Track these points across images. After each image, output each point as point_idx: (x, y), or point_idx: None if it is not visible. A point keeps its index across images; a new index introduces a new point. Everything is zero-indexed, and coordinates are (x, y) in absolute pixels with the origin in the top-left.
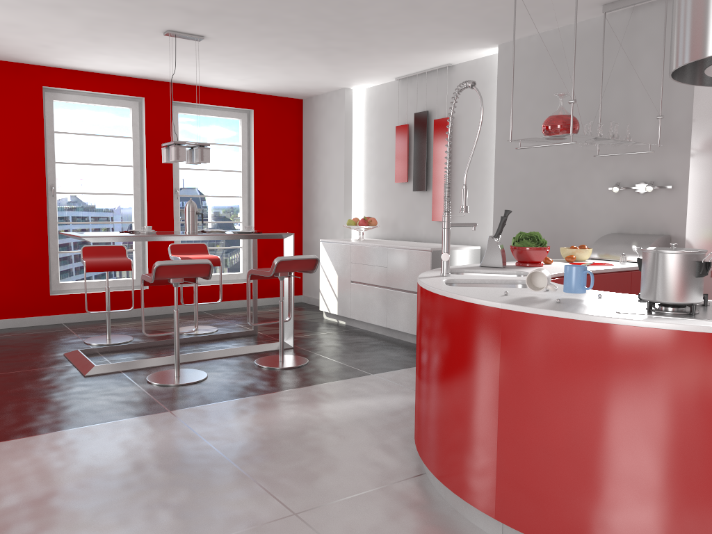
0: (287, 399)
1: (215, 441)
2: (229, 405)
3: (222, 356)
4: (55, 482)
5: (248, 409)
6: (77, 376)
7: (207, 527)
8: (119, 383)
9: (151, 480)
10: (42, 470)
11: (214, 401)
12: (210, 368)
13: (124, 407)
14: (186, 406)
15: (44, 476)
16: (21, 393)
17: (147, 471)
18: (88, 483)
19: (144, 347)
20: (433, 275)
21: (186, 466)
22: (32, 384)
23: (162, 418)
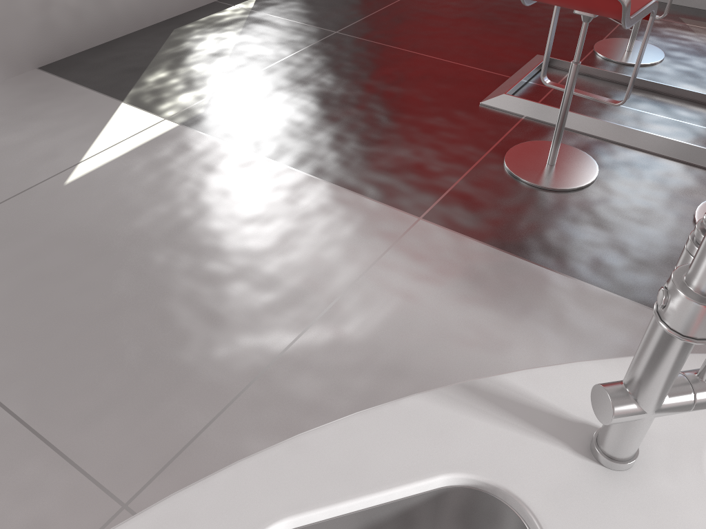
0: (570, 313)
1: (340, 307)
2: (485, 261)
3: (686, 160)
4: (171, 239)
5: (488, 287)
6: (475, 99)
7: (77, 418)
8: (481, 135)
9: (196, 307)
10: (199, 215)
11: (489, 239)
12: (620, 174)
13: (404, 179)
14: (449, 223)
15: (185, 224)
16: (391, 98)
17: (222, 290)
18: (176, 262)
19: (636, 86)
20: (585, 409)
21: (246, 318)
22: (422, 90)
23: (392, 223)
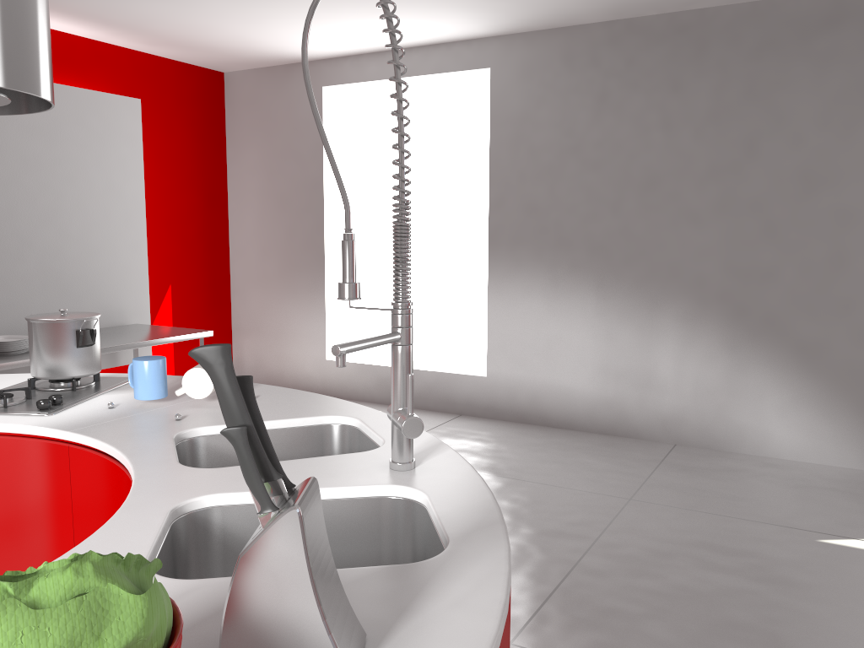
0: None
1: None
2: None
3: None
4: (807, 608)
5: None
6: None
7: (571, 607)
8: None
9: (730, 639)
10: None
11: None
12: None
13: None
14: None
15: (839, 611)
16: None
17: None
18: (778, 617)
19: None
20: (431, 463)
21: None
22: None
23: None
